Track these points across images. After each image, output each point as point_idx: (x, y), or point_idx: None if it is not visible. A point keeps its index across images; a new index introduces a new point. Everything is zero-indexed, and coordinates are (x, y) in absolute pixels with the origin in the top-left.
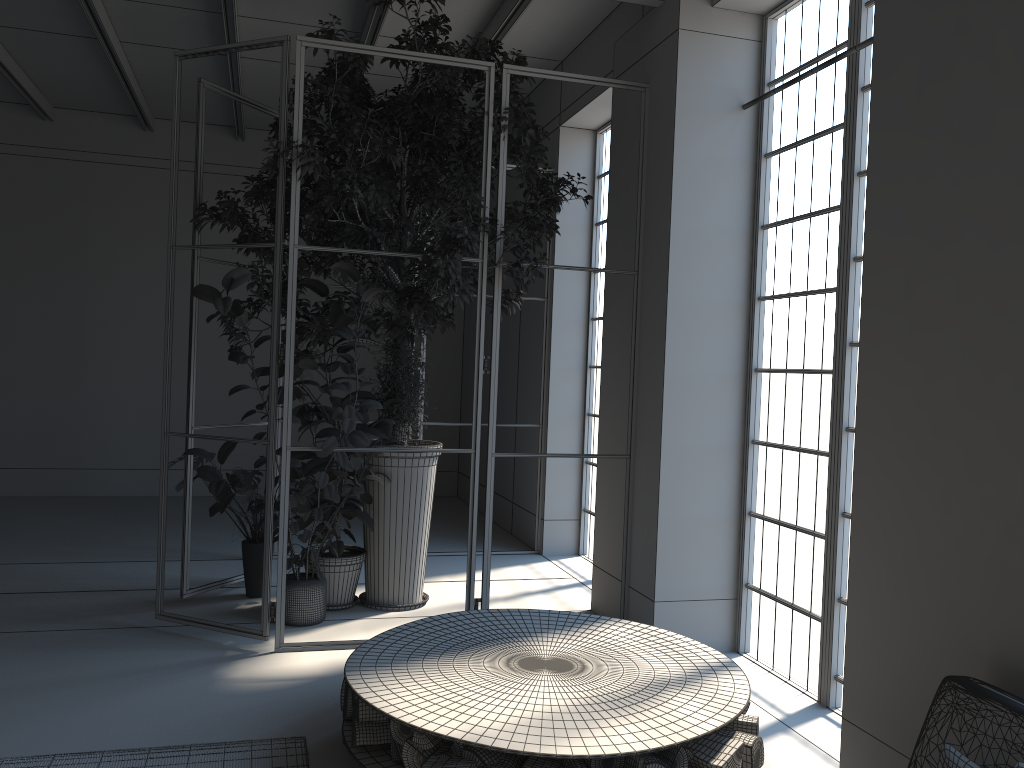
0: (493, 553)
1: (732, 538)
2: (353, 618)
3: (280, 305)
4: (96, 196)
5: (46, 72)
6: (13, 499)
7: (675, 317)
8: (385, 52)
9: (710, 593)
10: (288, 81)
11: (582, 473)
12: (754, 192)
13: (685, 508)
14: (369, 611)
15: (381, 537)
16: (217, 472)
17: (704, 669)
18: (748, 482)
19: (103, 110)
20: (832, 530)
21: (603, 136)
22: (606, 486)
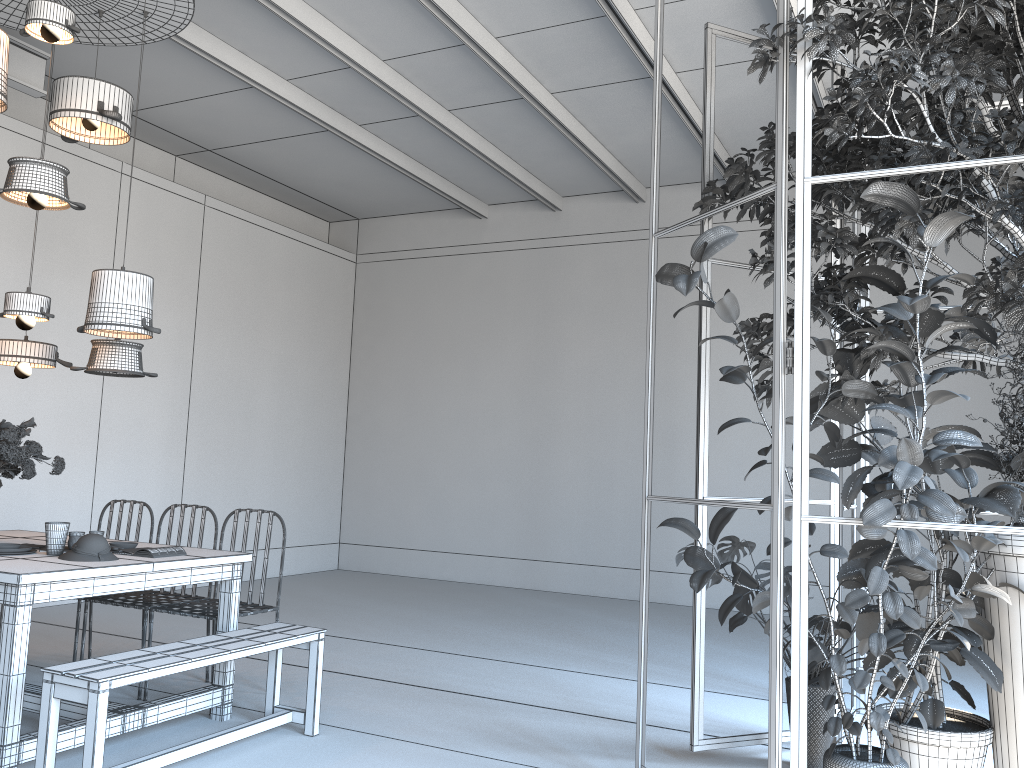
0: None
1: None
2: None
3: (785, 279)
4: None
5: (623, 142)
6: (605, 600)
7: None
8: None
9: None
10: None
11: None
12: None
13: None
14: None
15: (1019, 706)
16: (707, 557)
17: None
18: None
19: (691, 179)
20: None
21: None
22: None
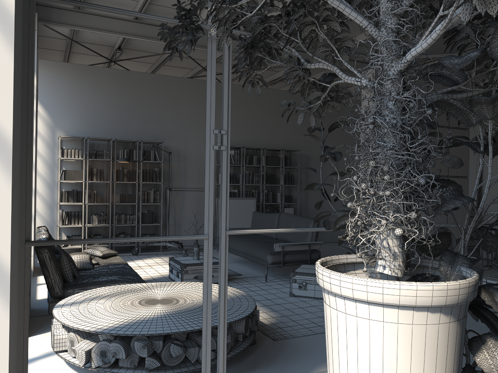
0: None
1: None
2: None
3: None
4: None
5: None
6: None
7: None
8: None
9: None
10: None
11: None
12: None
13: None
14: None
15: None
16: None
17: (76, 304)
18: None
19: None
20: None
21: None
22: (12, 324)
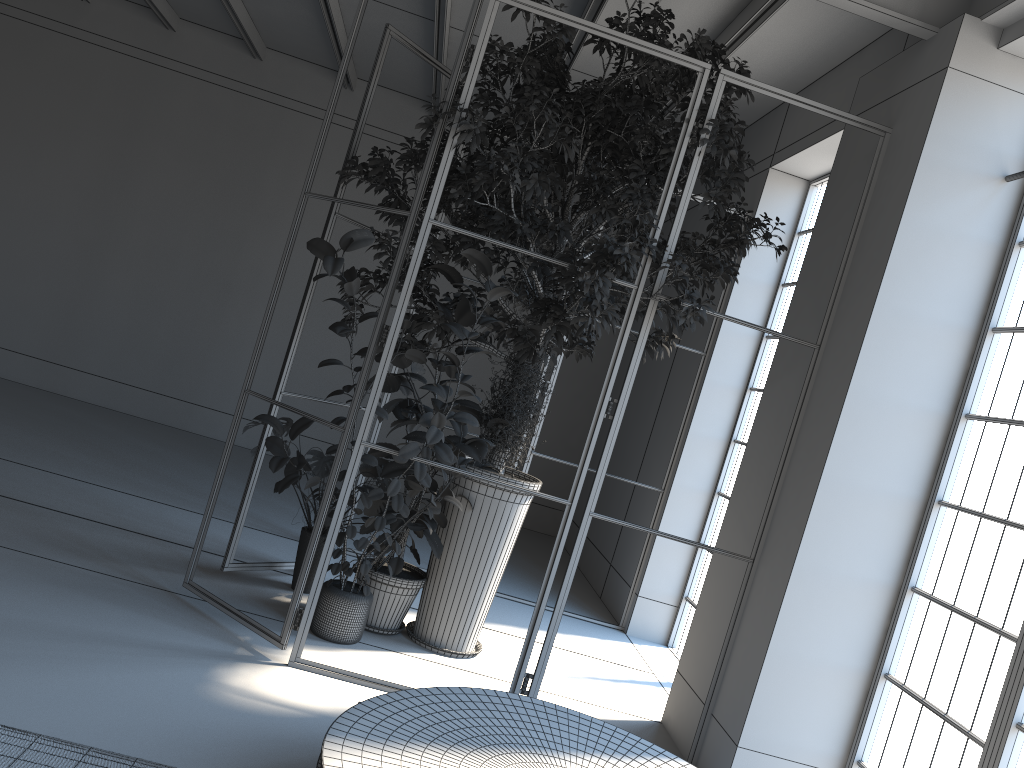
0: (572, 615)
1: (855, 698)
2: (390, 649)
3: (396, 282)
4: (282, 142)
5: (263, 8)
6: (126, 417)
7: (853, 411)
8: (588, 27)
9: (810, 757)
10: (471, 36)
11: (694, 556)
12: (993, 285)
13: (805, 645)
14: (411, 646)
15: (446, 568)
16: (284, 447)
17: None
18: (894, 636)
19: (311, 60)
20: (997, 741)
21: (817, 189)
22: (716, 585)
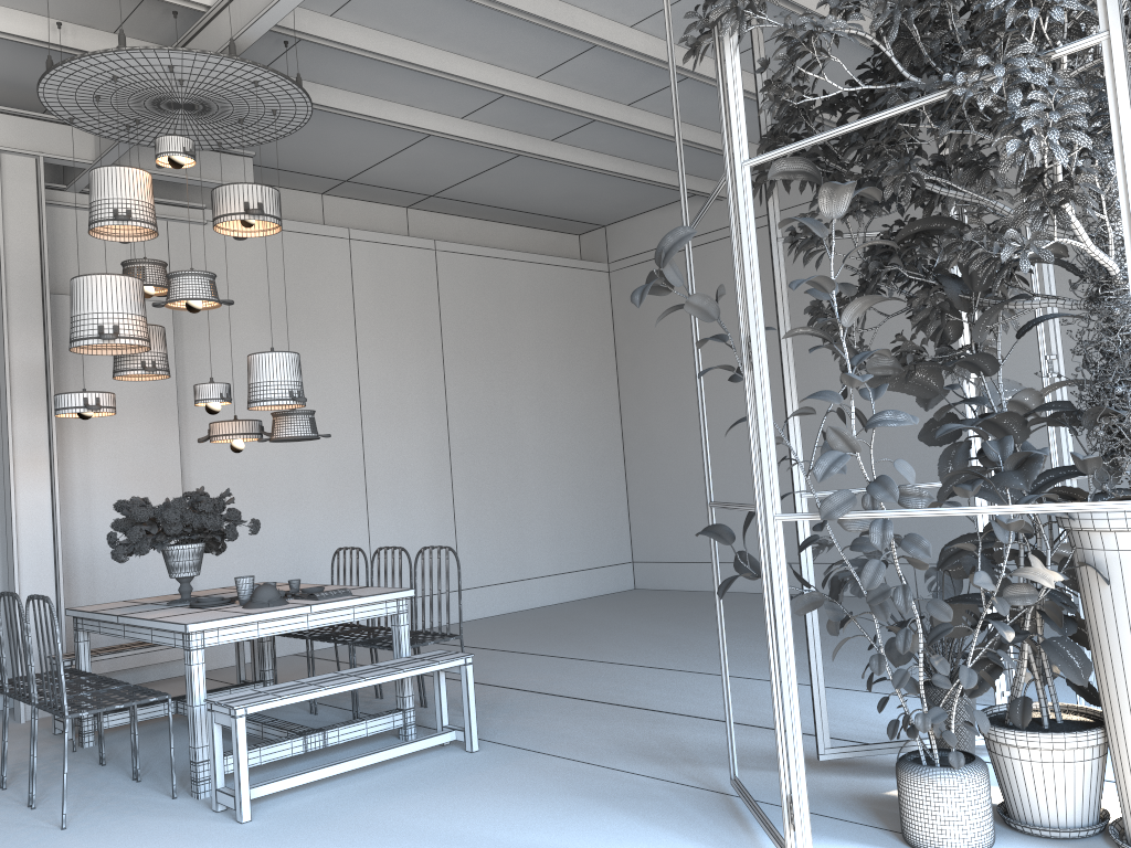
0: None
1: None
2: None
3: (741, 271)
4: None
5: (833, 87)
6: None
7: None
8: None
9: None
10: None
11: None
12: None
13: None
14: None
15: (1114, 701)
16: (741, 561)
17: None
18: None
19: None
20: None
21: None
22: None
